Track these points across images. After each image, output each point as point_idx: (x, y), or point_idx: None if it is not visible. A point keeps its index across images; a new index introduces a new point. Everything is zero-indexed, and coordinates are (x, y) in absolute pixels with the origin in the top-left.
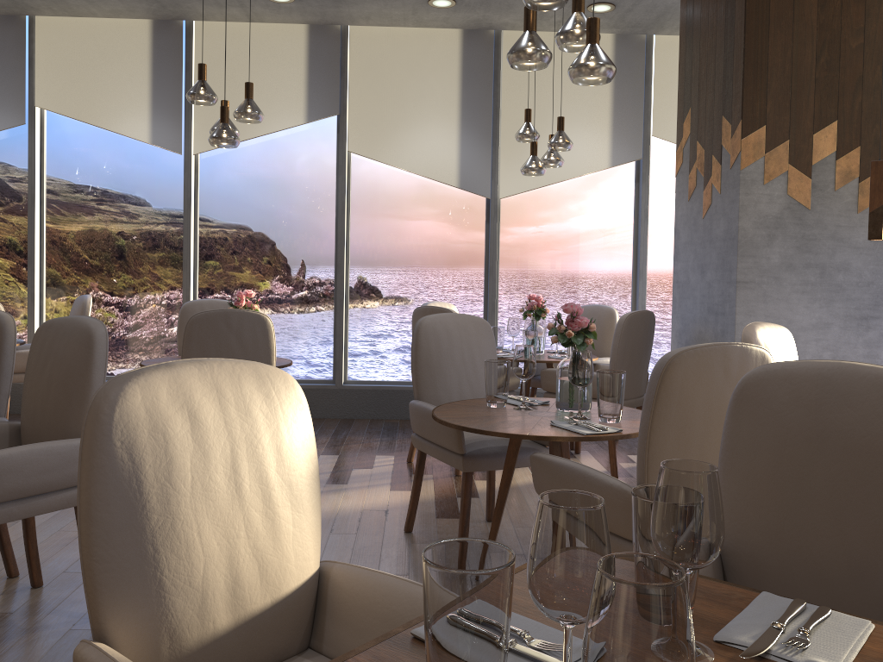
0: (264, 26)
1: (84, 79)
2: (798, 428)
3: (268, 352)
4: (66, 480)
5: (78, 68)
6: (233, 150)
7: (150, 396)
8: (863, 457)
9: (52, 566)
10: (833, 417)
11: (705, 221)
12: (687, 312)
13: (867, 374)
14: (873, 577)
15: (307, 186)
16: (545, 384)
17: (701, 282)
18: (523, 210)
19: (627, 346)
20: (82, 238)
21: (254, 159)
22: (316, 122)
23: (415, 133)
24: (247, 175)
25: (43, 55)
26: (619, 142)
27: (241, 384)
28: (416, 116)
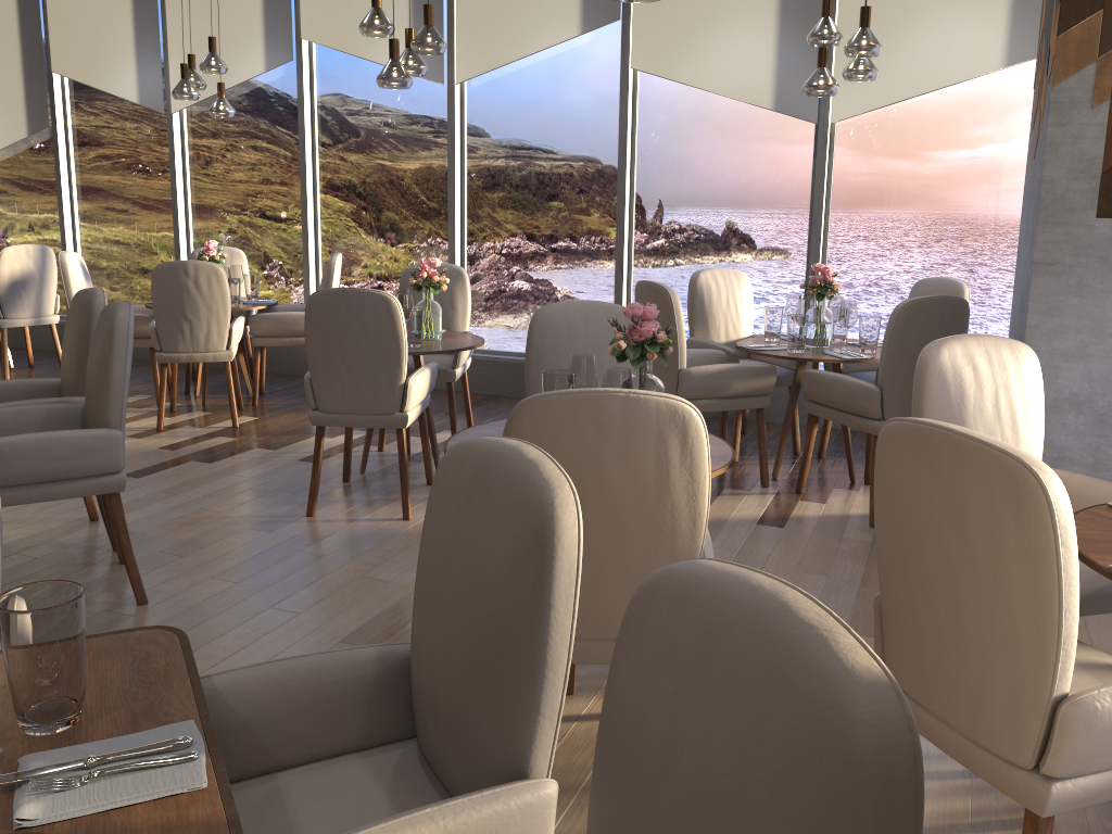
0: None
1: (346, 2)
2: (446, 528)
3: (396, 338)
4: (84, 469)
5: None
6: (501, 75)
7: None
8: (472, 579)
9: (156, 544)
10: (469, 521)
11: (1034, 163)
12: (1016, 300)
13: (513, 470)
14: (461, 732)
15: (585, 117)
16: (805, 390)
17: (1024, 257)
18: (869, 138)
19: (904, 347)
20: (352, 187)
21: (525, 84)
22: (596, 32)
23: (716, 37)
24: (517, 106)
25: None
26: (1022, 28)
27: None
28: (718, 14)
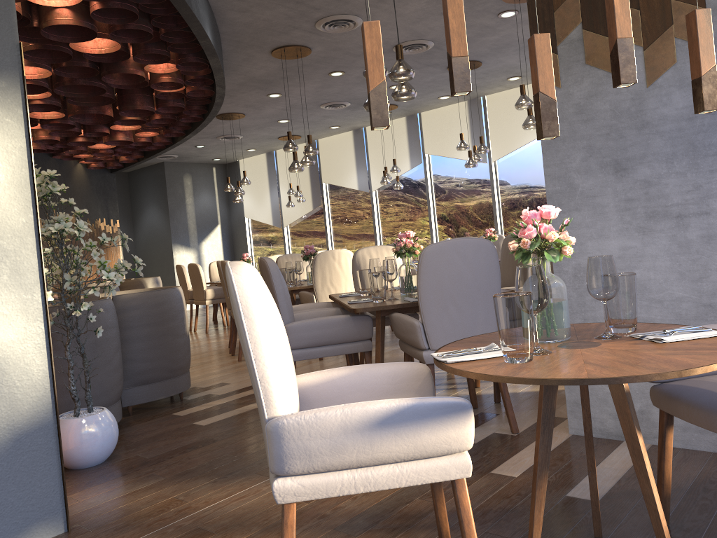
0: (518, 88)
1: (442, 136)
2: (505, 250)
3: None
4: None
5: (439, 132)
6: (511, 155)
7: (362, 252)
8: (511, 255)
9: None
10: None
11: None
12: None
13: None
14: (512, 285)
15: None
16: None
17: None
18: None
19: None
20: (450, 211)
21: (522, 158)
22: None
23: None
24: (520, 167)
25: (425, 129)
26: None
27: (382, 250)
28: None
